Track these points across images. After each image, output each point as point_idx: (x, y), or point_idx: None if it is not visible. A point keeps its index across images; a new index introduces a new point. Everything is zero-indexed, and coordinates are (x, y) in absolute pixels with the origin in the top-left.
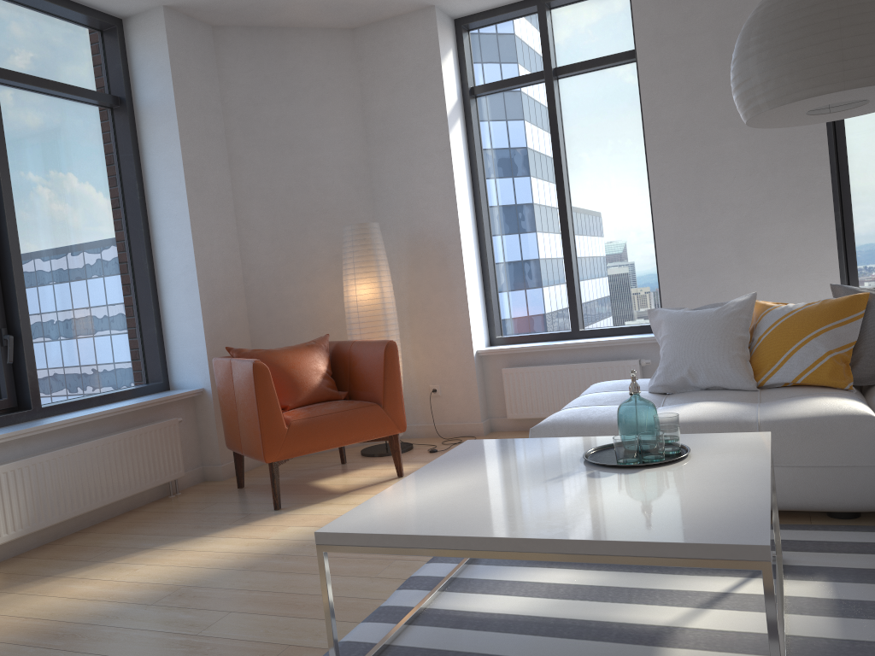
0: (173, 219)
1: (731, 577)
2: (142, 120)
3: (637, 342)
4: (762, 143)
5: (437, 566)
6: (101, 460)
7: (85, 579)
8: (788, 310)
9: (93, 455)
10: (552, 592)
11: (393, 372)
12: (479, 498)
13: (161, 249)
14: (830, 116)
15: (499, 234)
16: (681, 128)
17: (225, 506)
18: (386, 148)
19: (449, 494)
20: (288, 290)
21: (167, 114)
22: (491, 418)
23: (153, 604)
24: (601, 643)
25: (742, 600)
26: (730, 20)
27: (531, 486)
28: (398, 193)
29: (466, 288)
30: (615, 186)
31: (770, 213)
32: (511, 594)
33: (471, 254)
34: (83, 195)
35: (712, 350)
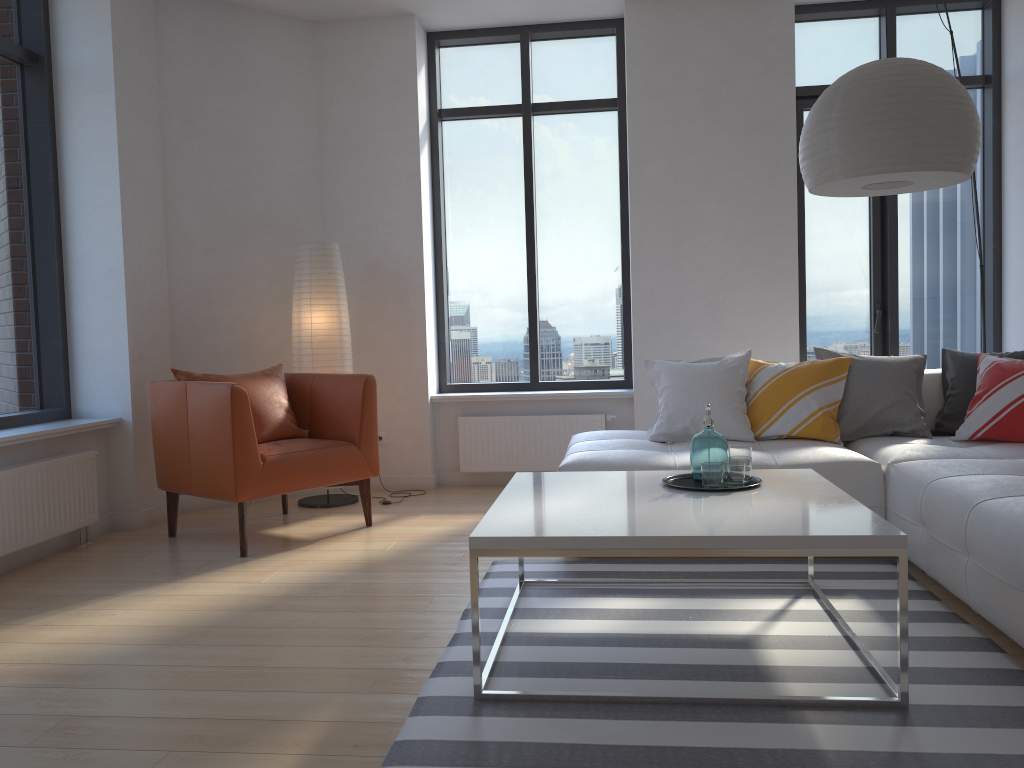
0: (97, 210)
1: (779, 599)
2: (63, 86)
3: (604, 397)
4: (739, 210)
5: (488, 600)
6: (17, 495)
7: (51, 625)
8: (781, 368)
9: (9, 488)
10: (624, 615)
11: (371, 410)
12: (604, 512)
13: (75, 246)
14: (872, 192)
15: (456, 272)
16: (665, 184)
17: (170, 555)
18: (344, 162)
19: (566, 509)
20: (220, 311)
21: (102, 84)
22: (440, 472)
23: (175, 644)
24: (701, 649)
25: (800, 614)
26: (718, 86)
27: (643, 504)
28: (354, 214)
29: (425, 327)
30: (585, 235)
31: (742, 278)
32: (585, 618)
33: (430, 291)
34: None
35: (715, 401)
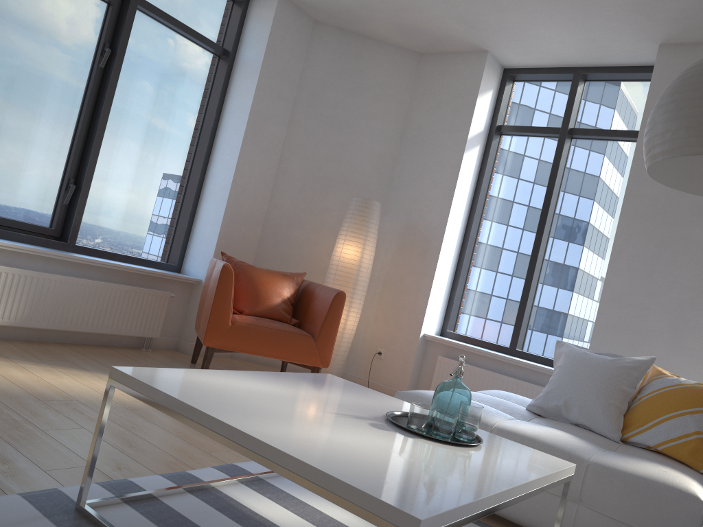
0: (229, 148)
1: None
2: (236, 71)
3: None
4: None
5: (259, 466)
6: (96, 298)
7: (24, 369)
8: (677, 382)
9: (92, 292)
10: (322, 522)
11: (334, 317)
12: (262, 400)
13: (213, 168)
14: None
15: (480, 248)
16: (657, 204)
17: None
18: (413, 150)
19: (247, 389)
20: (296, 233)
21: (253, 71)
22: None
23: (43, 401)
24: None
25: None
26: None
27: (315, 410)
28: (409, 188)
29: (433, 279)
30: (589, 240)
31: None
32: (288, 509)
33: (449, 255)
34: (172, 109)
35: (592, 391)
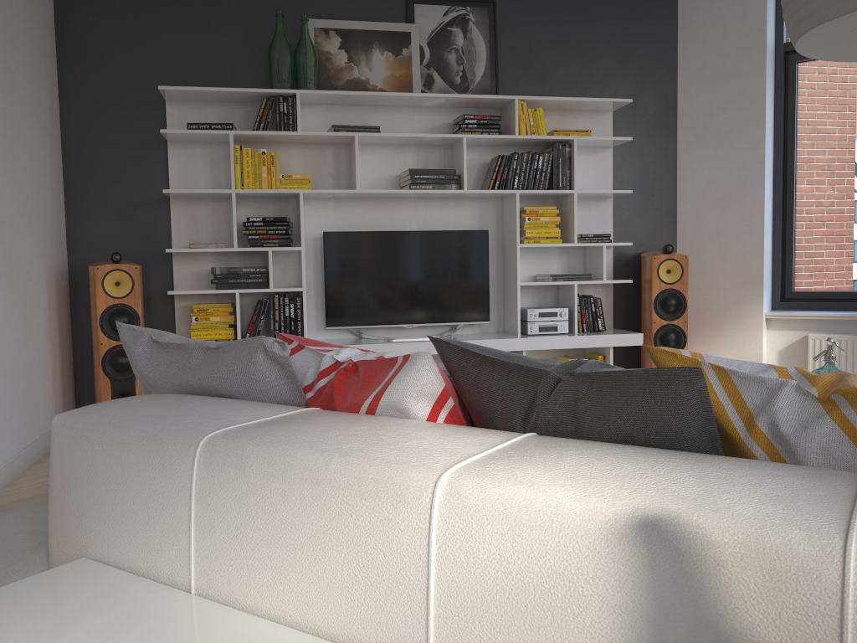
0: None
1: None
2: None
3: None
4: None
5: None
6: None
7: None
8: None
9: None
10: None
11: None
12: None
13: None
14: None
15: None
16: None
17: None
18: None
19: None
20: None
21: None
22: None
23: None
24: None
25: None
26: None
27: None
28: None
29: None
30: None
31: None
32: None
33: None
34: None
35: None
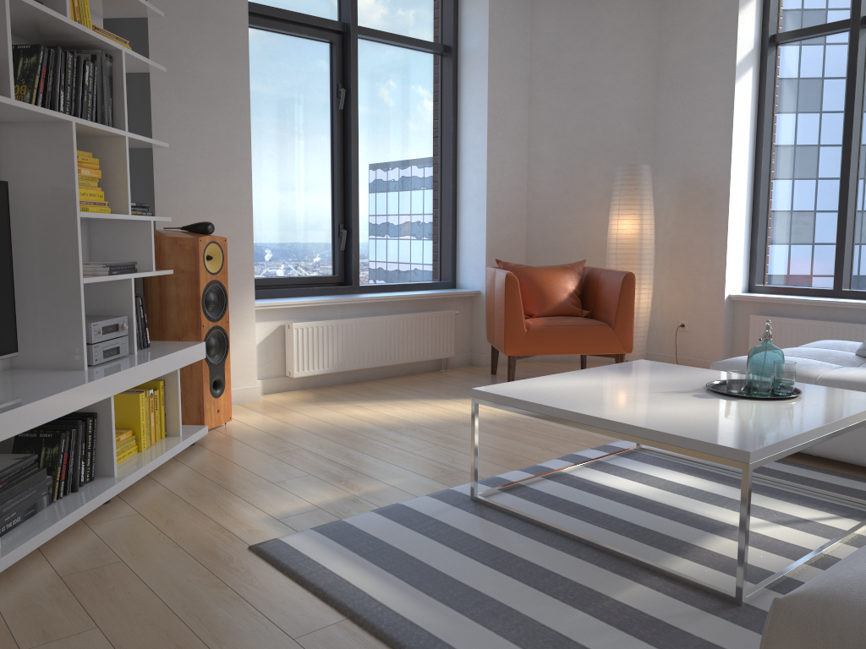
0: (474, 149)
1: (825, 513)
2: (462, 66)
3: None
4: None
5: (595, 452)
6: (392, 331)
7: (361, 407)
8: None
9: (387, 326)
10: (666, 486)
11: (627, 300)
12: (596, 392)
13: (463, 174)
14: None
15: (777, 184)
16: None
17: (474, 384)
18: (673, 94)
19: (580, 386)
20: (563, 218)
21: (481, 61)
22: None
23: (394, 430)
24: (671, 521)
25: (816, 527)
26: None
27: (642, 393)
28: (678, 138)
29: (727, 234)
30: None
31: None
32: (634, 480)
33: (740, 202)
34: (410, 126)
35: None
